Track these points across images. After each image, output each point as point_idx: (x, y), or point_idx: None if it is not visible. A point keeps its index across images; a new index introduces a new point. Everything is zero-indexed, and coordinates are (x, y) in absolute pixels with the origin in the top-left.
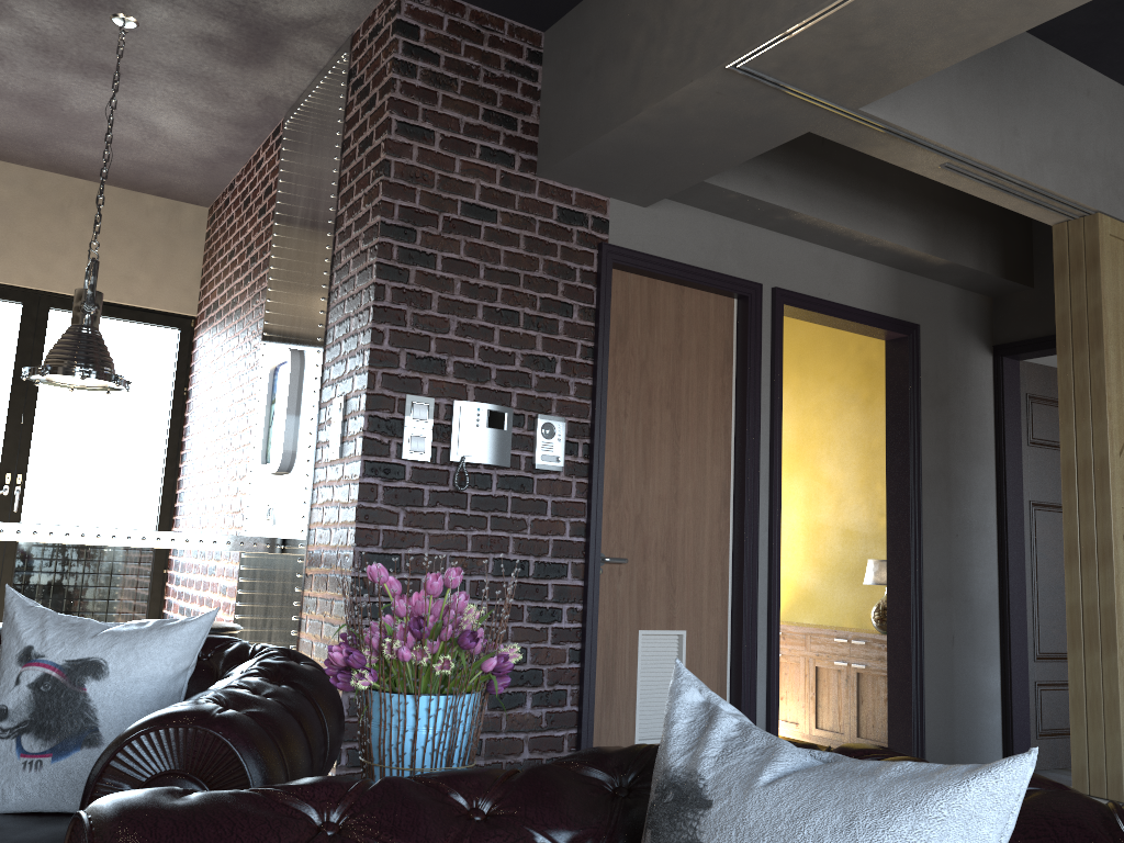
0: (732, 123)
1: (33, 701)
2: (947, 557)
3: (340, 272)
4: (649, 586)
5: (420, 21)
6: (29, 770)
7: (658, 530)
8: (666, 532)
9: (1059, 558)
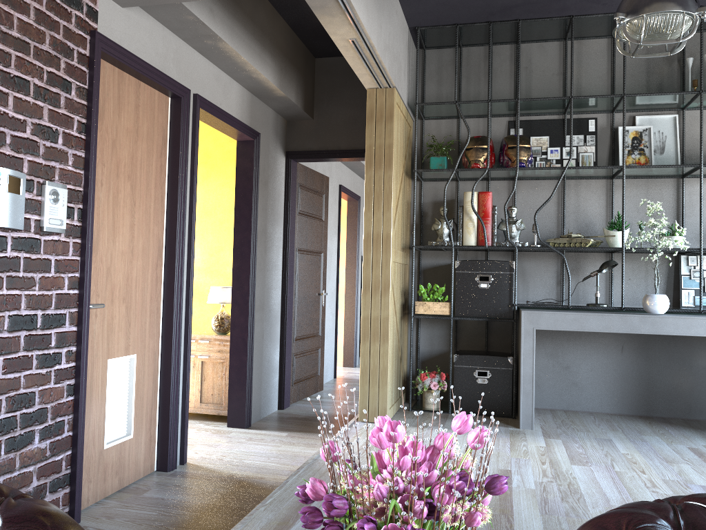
0: None
1: None
2: (263, 284)
3: None
4: (115, 324)
5: None
6: None
7: (121, 279)
8: (126, 280)
9: (306, 281)
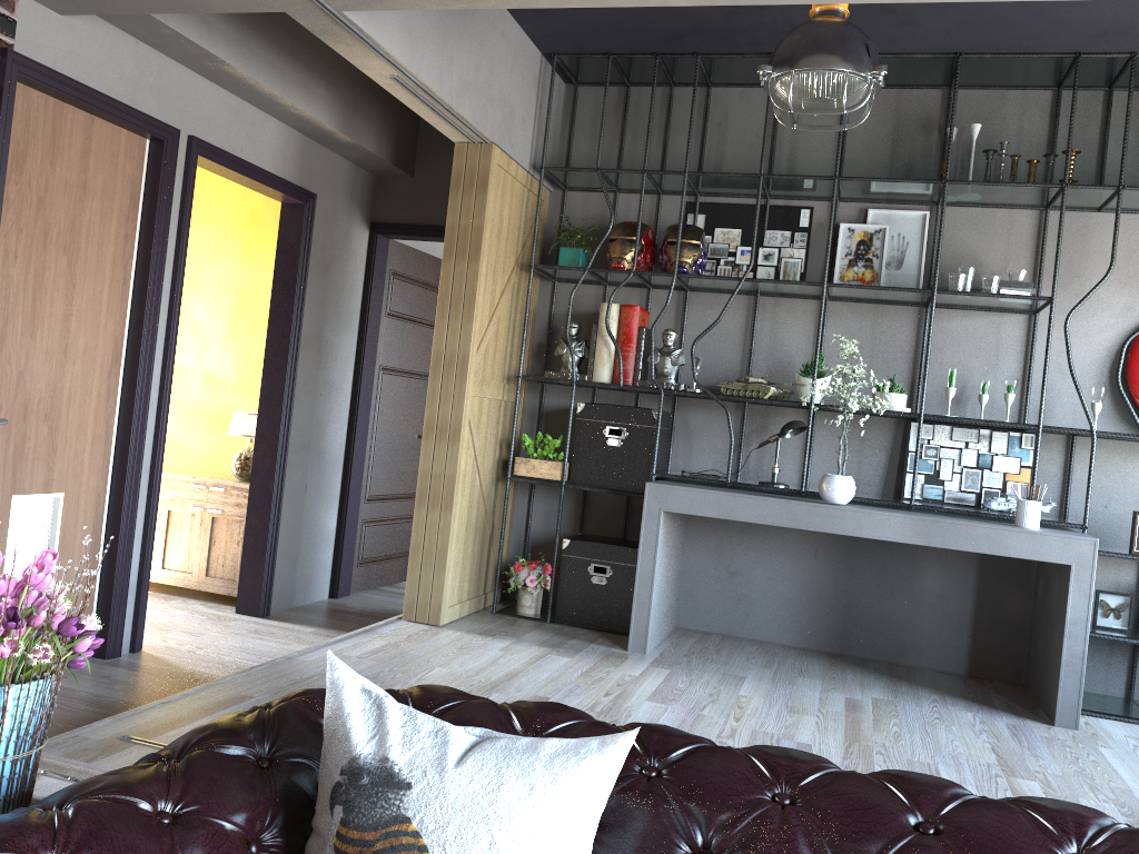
0: None
1: None
2: (311, 414)
3: None
4: (28, 448)
5: None
6: None
7: (43, 388)
8: (52, 390)
9: (395, 415)
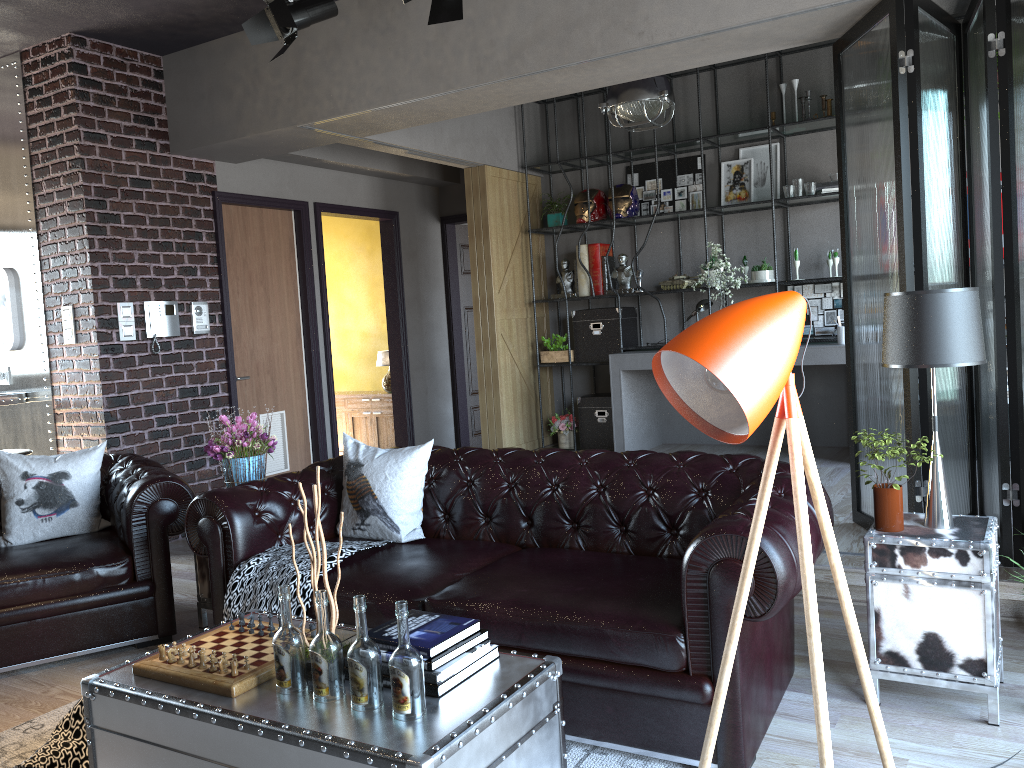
0: (296, 140)
1: (37, 494)
2: (421, 346)
3: (47, 223)
4: (262, 389)
5: (87, 61)
6: (45, 522)
7: (264, 357)
8: (268, 357)
9: None
